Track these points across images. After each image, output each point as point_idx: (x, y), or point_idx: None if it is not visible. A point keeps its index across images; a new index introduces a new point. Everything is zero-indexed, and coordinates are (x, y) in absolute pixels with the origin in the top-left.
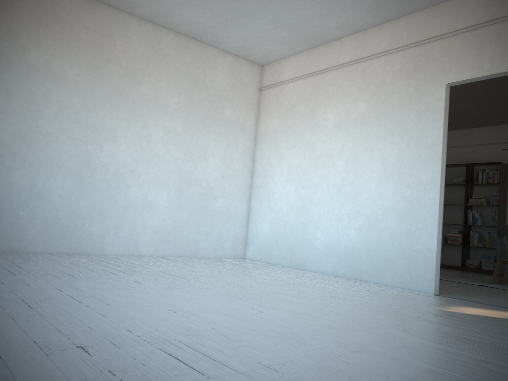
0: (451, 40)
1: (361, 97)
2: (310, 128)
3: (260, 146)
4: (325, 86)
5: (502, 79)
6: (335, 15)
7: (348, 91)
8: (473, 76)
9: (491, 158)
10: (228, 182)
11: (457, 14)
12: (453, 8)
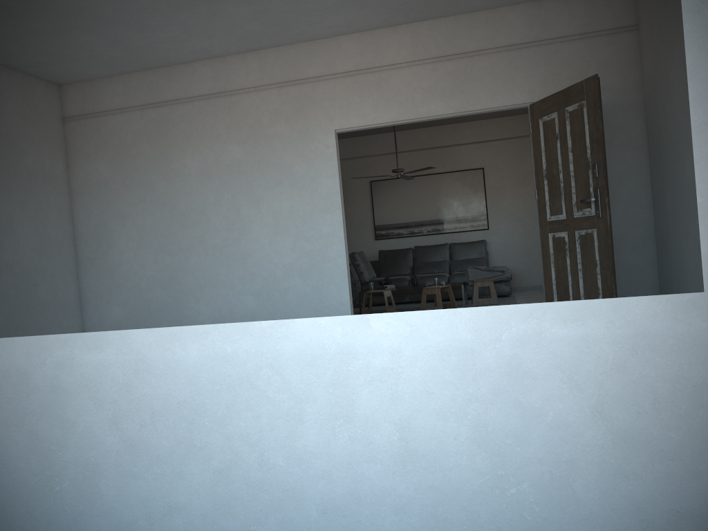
0: (331, 83)
1: (233, 140)
2: (164, 176)
3: (82, 202)
4: (177, 122)
5: None
6: (196, 41)
7: (212, 131)
8: (360, 124)
9: None
10: (48, 260)
11: (334, 55)
12: (329, 48)
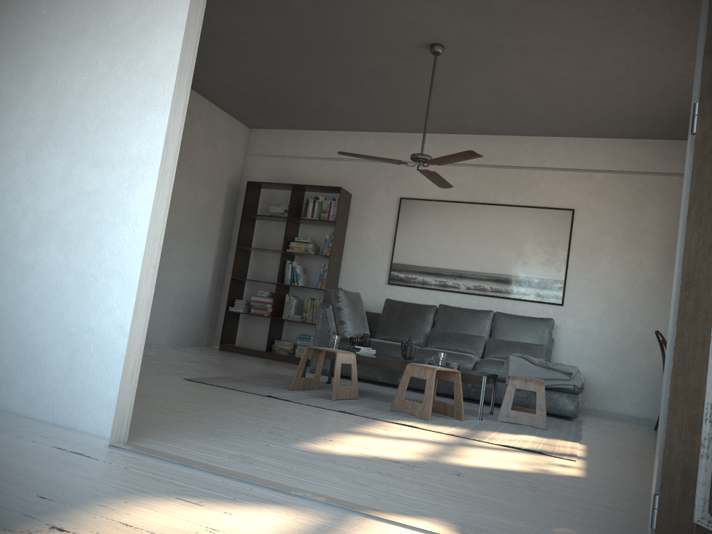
0: None
1: None
2: None
3: None
4: None
5: (352, 29)
6: None
7: None
8: None
9: (331, 182)
10: None
11: None
12: None
